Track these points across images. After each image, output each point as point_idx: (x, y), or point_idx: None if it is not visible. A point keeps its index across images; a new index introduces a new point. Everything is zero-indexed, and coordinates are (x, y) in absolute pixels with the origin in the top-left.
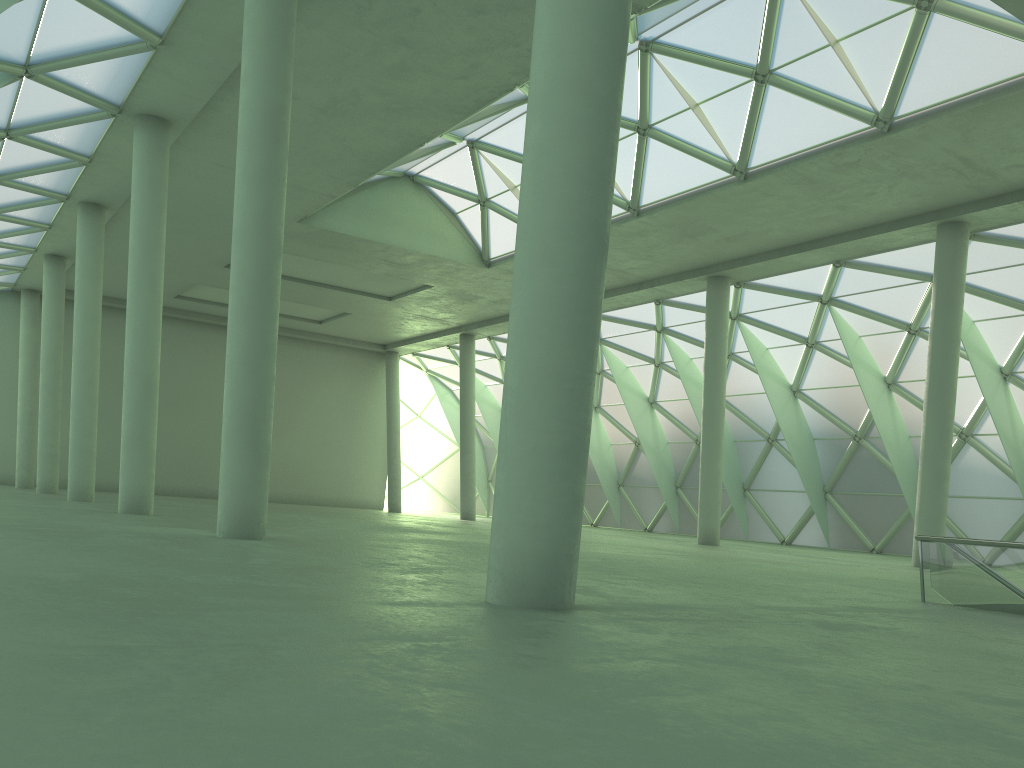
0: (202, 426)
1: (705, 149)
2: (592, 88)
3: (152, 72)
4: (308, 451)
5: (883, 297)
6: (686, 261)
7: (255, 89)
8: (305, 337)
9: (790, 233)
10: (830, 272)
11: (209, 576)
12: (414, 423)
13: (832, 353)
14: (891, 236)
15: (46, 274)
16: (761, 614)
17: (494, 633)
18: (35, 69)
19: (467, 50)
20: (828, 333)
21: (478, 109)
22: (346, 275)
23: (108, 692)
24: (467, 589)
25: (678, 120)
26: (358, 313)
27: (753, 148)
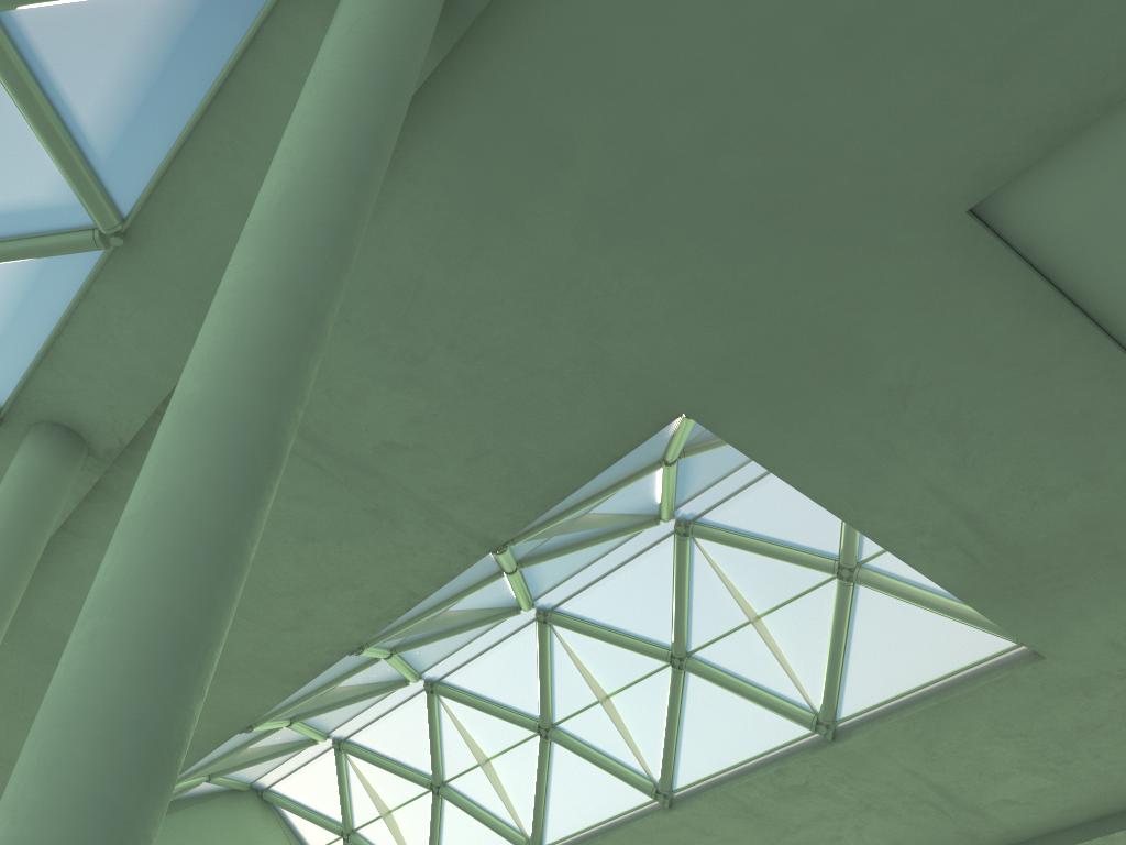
0: None
1: (620, 760)
2: (195, 511)
3: None
4: None
5: None
6: None
7: None
8: None
9: None
10: None
11: None
12: None
13: None
14: None
15: None
16: None
17: None
18: None
19: (297, 589)
20: None
21: (315, 676)
22: None
23: None
24: None
25: (587, 717)
26: None
27: (677, 760)
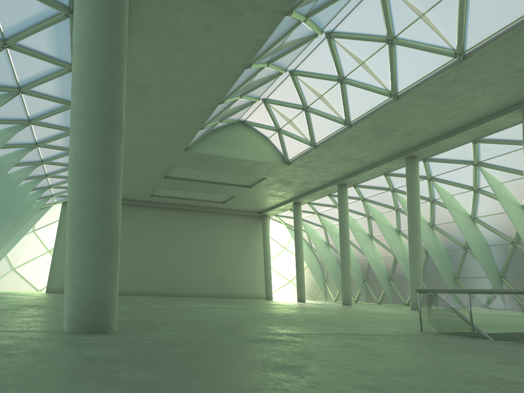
0: (171, 260)
1: (373, 85)
2: (93, 39)
3: None
4: (225, 270)
5: (508, 158)
6: (390, 150)
7: None
8: (219, 211)
9: (439, 127)
10: (472, 147)
11: None
12: (283, 252)
13: (488, 194)
14: (497, 121)
15: None
16: (238, 336)
17: None
18: (23, 89)
19: (214, 49)
20: (483, 182)
21: (236, 79)
22: (223, 176)
23: None
24: None
25: (357, 72)
26: (238, 196)
27: (397, 81)
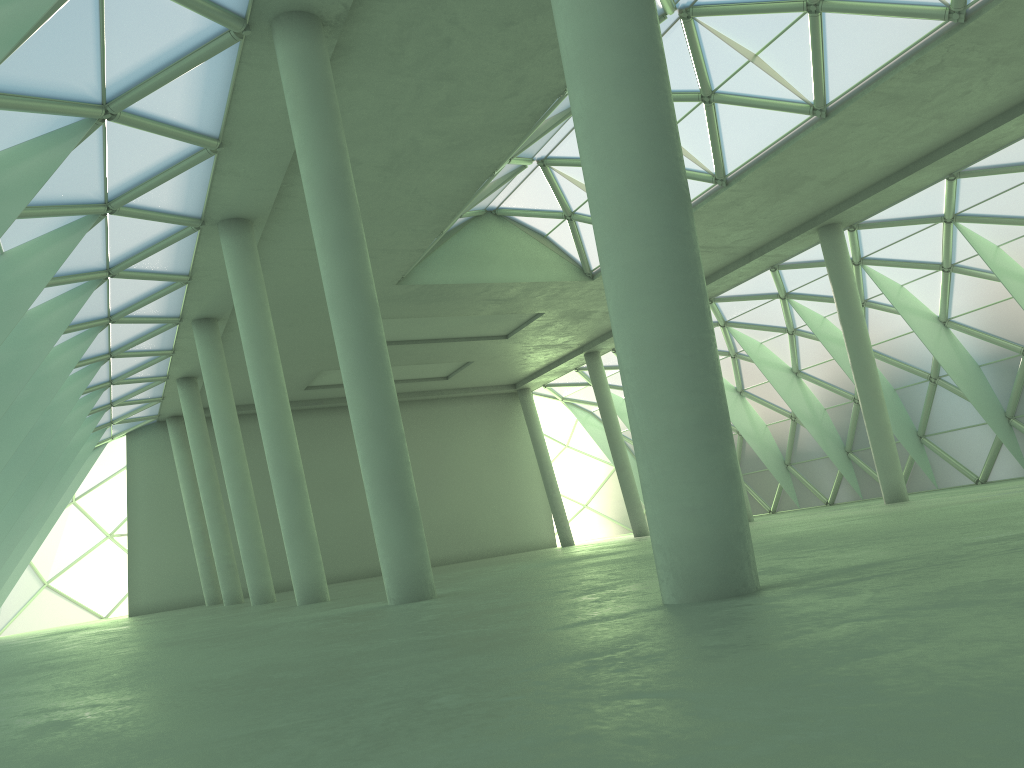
0: (362, 506)
1: (777, 98)
2: (626, 36)
3: (220, 176)
4: (468, 506)
5: (1011, 198)
6: (790, 218)
7: (312, 159)
8: (436, 396)
9: (891, 159)
10: (946, 188)
11: (375, 642)
12: (564, 454)
13: (973, 271)
14: (1001, 131)
15: (182, 397)
16: (973, 550)
17: (674, 632)
18: (115, 204)
19: (508, 66)
20: (962, 252)
21: (536, 122)
22: (457, 324)
23: None
24: (643, 597)
25: (740, 77)
26: (480, 359)
27: (826, 82)
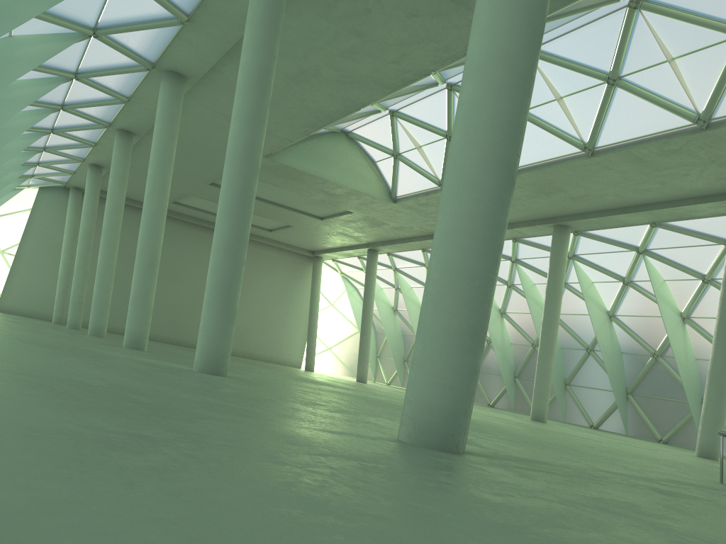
0: (181, 295)
1: (564, 130)
2: (516, 61)
3: (178, 41)
4: (252, 321)
5: (686, 253)
6: (539, 212)
7: (252, 55)
8: (258, 240)
9: (620, 198)
10: (647, 230)
11: (195, 395)
12: (328, 309)
13: (642, 290)
14: (697, 207)
15: (88, 177)
16: (606, 476)
17: (415, 463)
18: (100, 32)
19: (401, 42)
20: (640, 275)
21: (403, 86)
22: (293, 198)
23: (144, 468)
24: (381, 429)
25: (546, 108)
26: (298, 226)
27: (600, 133)
